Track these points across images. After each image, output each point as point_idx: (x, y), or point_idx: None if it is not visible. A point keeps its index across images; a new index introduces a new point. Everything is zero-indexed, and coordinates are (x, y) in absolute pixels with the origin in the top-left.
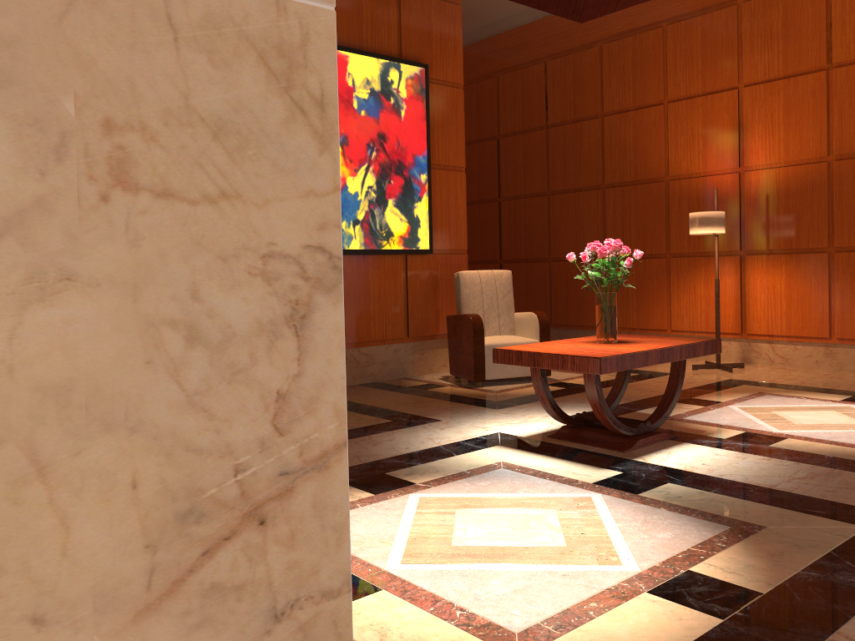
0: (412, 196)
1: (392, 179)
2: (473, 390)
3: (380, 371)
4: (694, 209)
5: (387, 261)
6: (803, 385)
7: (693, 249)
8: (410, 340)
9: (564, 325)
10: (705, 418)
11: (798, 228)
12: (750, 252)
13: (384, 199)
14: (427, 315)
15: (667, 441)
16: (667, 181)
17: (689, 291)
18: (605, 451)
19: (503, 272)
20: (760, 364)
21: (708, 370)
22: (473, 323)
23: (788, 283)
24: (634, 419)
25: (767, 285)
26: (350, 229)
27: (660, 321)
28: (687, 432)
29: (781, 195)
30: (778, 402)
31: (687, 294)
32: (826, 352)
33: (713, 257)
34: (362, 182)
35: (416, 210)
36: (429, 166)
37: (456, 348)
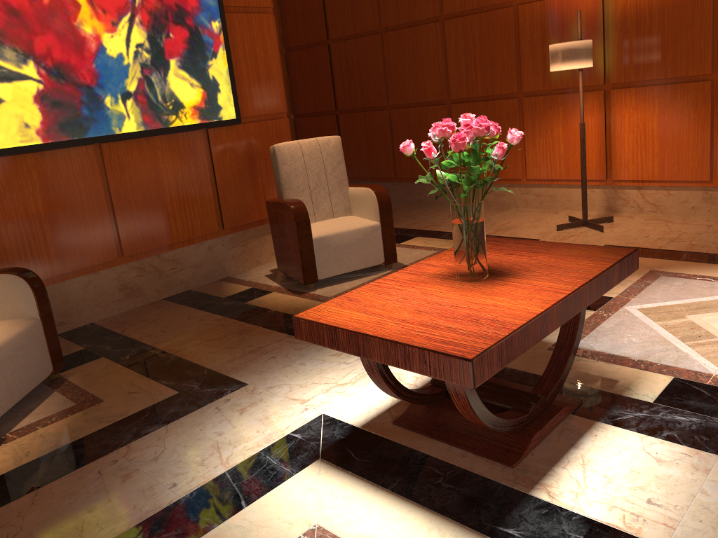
0: (204, 52)
1: (170, 32)
2: (303, 298)
3: (193, 277)
4: (549, 37)
5: (181, 141)
6: (695, 250)
7: (549, 85)
8: (227, 232)
9: (410, 178)
10: (605, 343)
11: (675, 52)
12: (616, 85)
13: (163, 59)
14: (245, 199)
15: (571, 421)
16: (516, 6)
17: (545, 135)
18: (484, 468)
19: (331, 139)
20: (627, 213)
21: (574, 229)
22: (295, 214)
23: (662, 120)
24: (521, 390)
25: (637, 124)
26: (119, 107)
27: (513, 170)
28: (593, 388)
29: (654, 13)
30: (684, 293)
31: (543, 138)
32: (704, 197)
33: (572, 94)
34: (127, 39)
35: (211, 70)
36: (222, 9)
37: (280, 241)
